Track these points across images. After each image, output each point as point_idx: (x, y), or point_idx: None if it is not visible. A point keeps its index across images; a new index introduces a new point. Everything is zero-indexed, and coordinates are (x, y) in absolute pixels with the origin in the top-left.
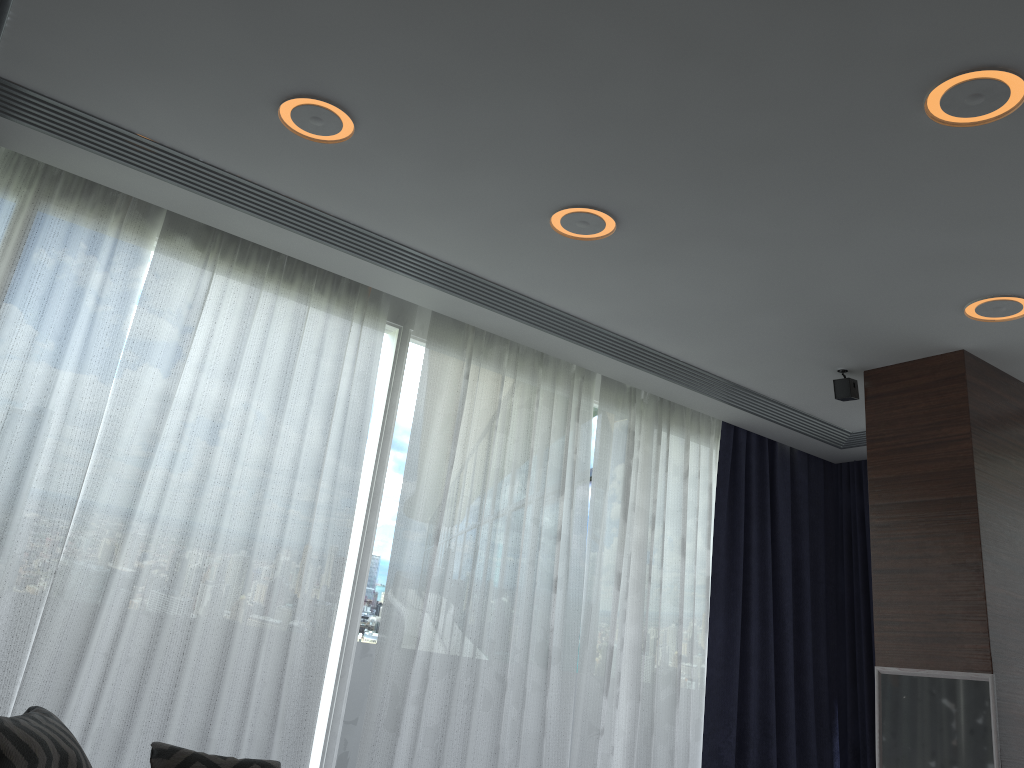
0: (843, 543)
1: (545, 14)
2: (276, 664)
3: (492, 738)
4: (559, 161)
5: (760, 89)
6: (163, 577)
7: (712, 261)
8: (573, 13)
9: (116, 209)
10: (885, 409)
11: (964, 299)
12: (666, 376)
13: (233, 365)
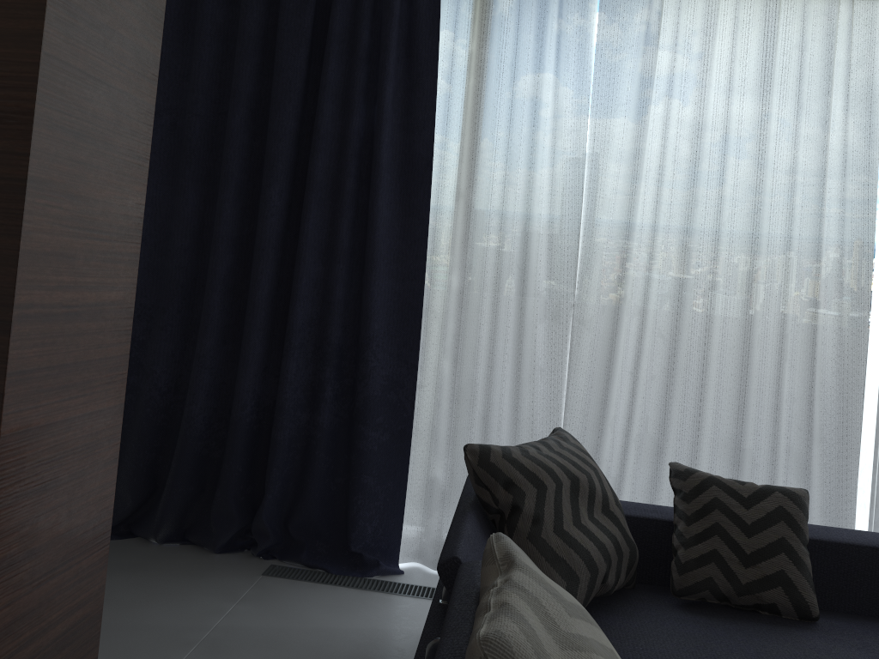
0: None
1: None
2: (803, 381)
3: None
4: None
5: None
6: (669, 303)
7: None
8: None
9: None
10: None
11: None
12: None
13: (702, 85)
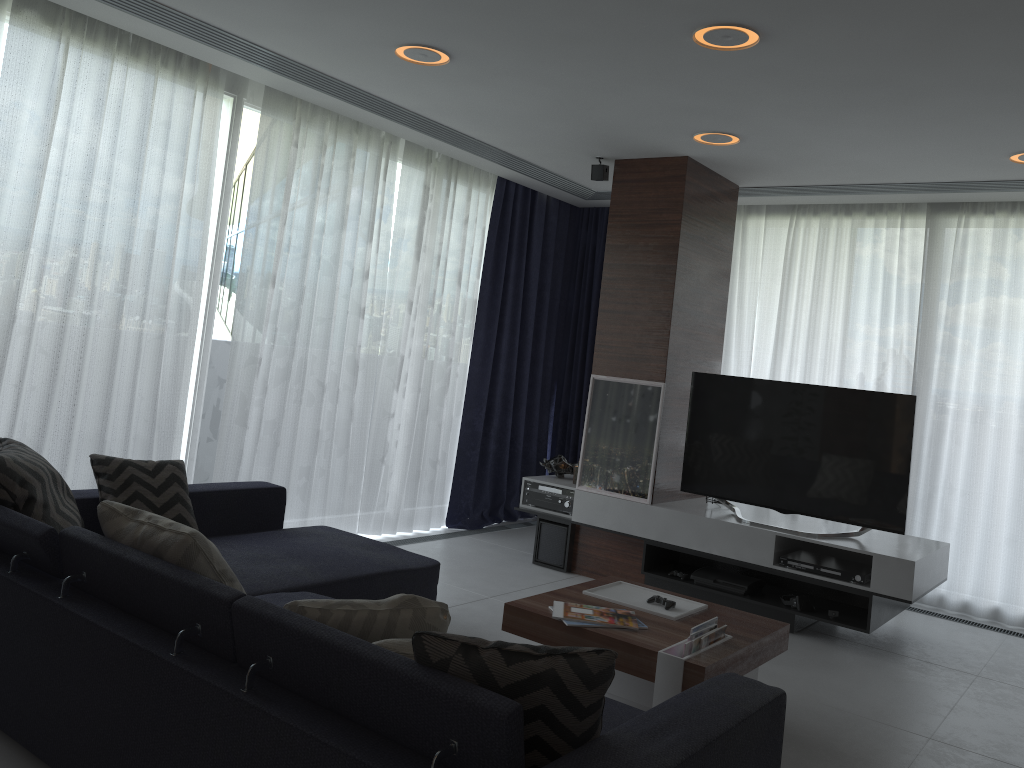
0: (577, 270)
1: None
2: (151, 384)
3: (315, 425)
4: (415, 19)
5: (583, 8)
6: (54, 324)
7: (519, 89)
8: None
9: None
10: (626, 193)
11: (695, 131)
12: (461, 146)
13: (95, 141)
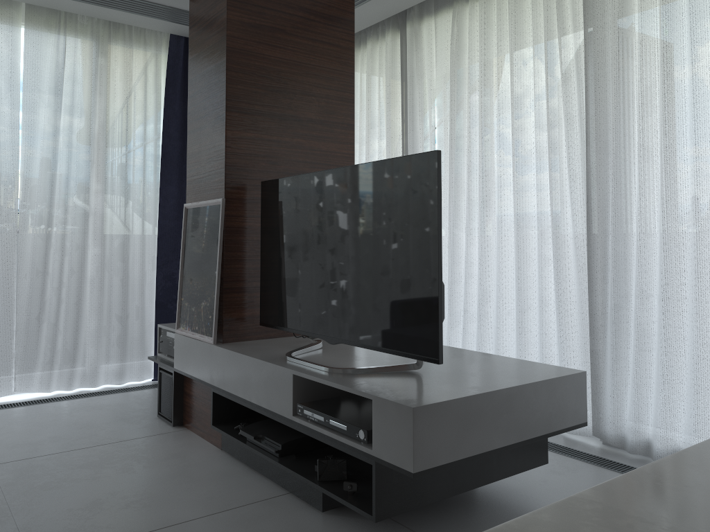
0: None
1: None
2: None
3: None
4: None
5: None
6: None
7: None
8: None
9: None
10: None
11: None
12: None
13: None
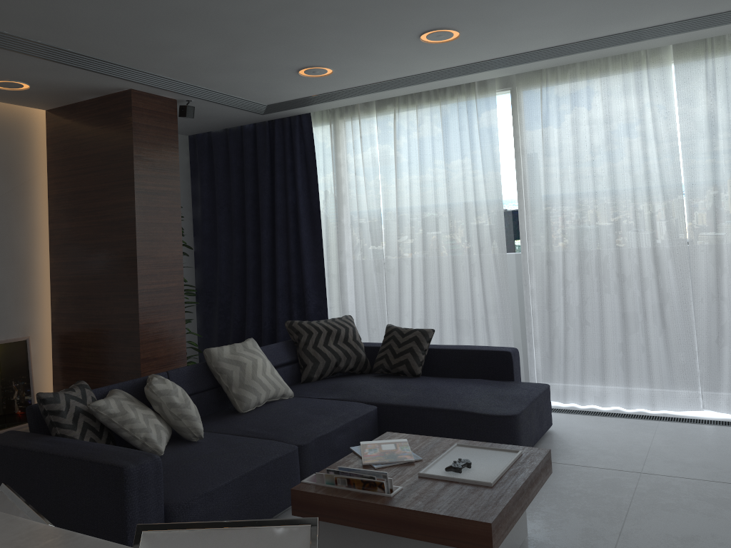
0: None
1: (260, 29)
2: (481, 285)
3: (619, 309)
4: (374, 35)
5: None
6: (422, 257)
7: (518, 7)
8: (261, 24)
9: (358, 110)
10: None
11: None
12: (699, 28)
13: (419, 156)
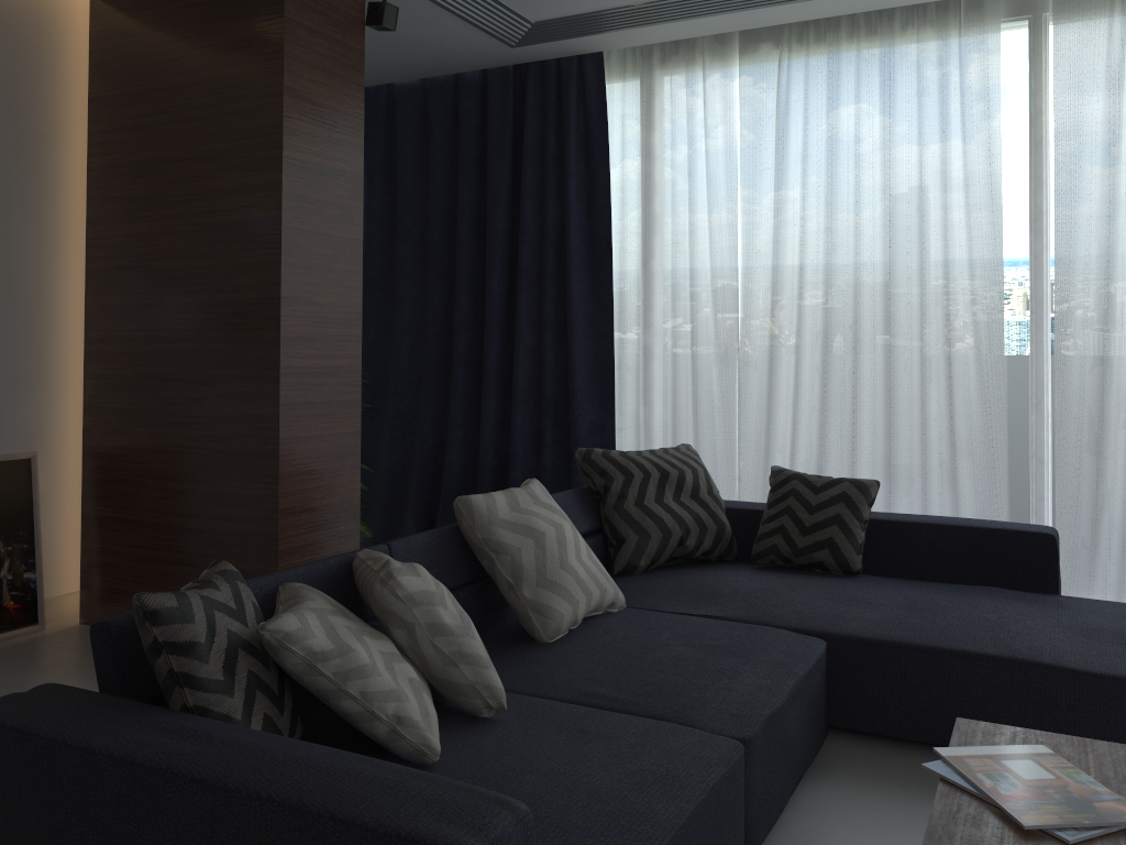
0: None
1: None
2: (945, 400)
3: None
4: None
5: None
6: (820, 340)
7: None
8: None
9: (700, 51)
10: None
11: None
12: None
13: (829, 142)
